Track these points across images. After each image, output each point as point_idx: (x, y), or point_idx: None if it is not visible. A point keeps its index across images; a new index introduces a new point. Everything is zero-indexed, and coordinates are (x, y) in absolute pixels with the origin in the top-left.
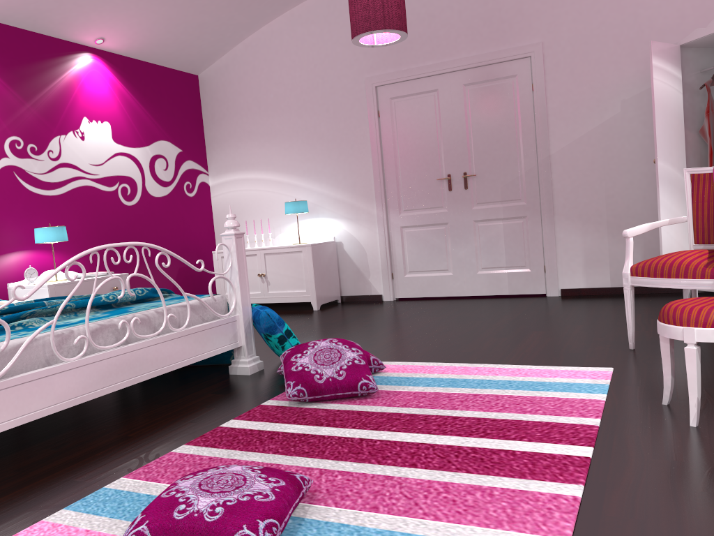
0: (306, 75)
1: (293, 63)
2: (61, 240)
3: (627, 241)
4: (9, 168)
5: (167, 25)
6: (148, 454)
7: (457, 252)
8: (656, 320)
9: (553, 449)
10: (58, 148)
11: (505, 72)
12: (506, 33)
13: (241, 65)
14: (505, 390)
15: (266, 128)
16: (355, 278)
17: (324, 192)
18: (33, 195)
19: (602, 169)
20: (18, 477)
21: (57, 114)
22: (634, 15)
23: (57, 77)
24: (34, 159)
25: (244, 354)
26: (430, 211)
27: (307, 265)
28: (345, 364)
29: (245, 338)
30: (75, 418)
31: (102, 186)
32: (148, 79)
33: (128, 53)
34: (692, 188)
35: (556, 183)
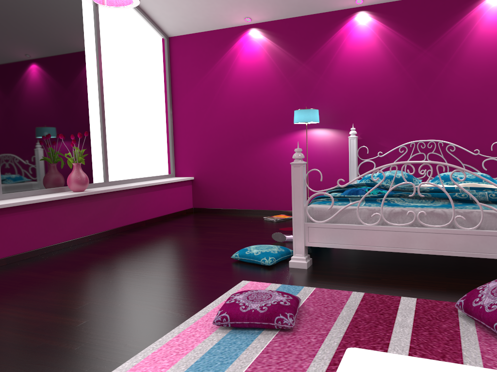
0: None
1: None
2: None
3: None
4: None
5: None
6: (352, 288)
7: None
8: None
9: None
10: None
11: None
12: None
13: None
14: None
15: None
16: None
17: None
18: None
19: None
20: (320, 270)
21: None
22: None
23: None
24: None
25: None
26: None
27: None
28: None
29: None
30: (407, 262)
31: None
32: None
33: None
34: None
35: None
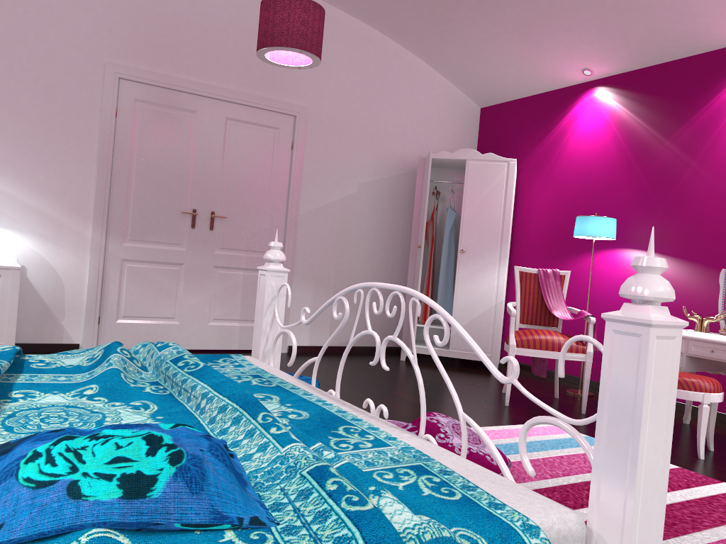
0: (7, 18)
1: None
2: None
3: (513, 319)
4: None
5: None
6: None
7: (190, 299)
8: (442, 379)
9: (722, 488)
10: None
11: (270, 122)
12: (277, 84)
13: None
14: (562, 450)
15: None
16: (39, 318)
17: (7, 191)
18: None
19: (337, 238)
20: None
21: None
22: (376, 115)
23: None
24: None
25: None
26: (164, 246)
27: (7, 297)
28: None
29: None
30: None
31: None
32: None
33: None
34: (521, 282)
35: (298, 243)
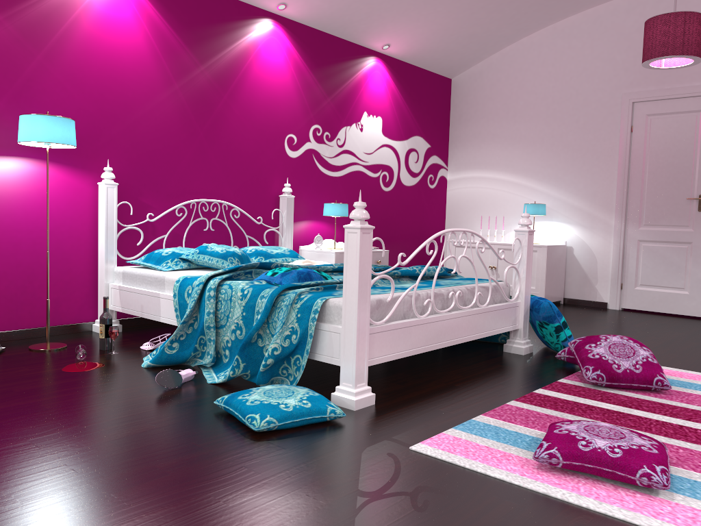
0: (560, 86)
1: (548, 74)
2: (344, 215)
3: None
4: (310, 151)
5: (443, 35)
6: (485, 402)
7: (698, 273)
8: None
9: None
10: (344, 137)
11: None
12: None
13: (495, 73)
14: None
15: (511, 133)
16: (581, 282)
17: (561, 198)
18: (322, 174)
19: None
20: (390, 399)
21: (347, 108)
22: None
23: (351, 76)
24: (327, 145)
25: (519, 336)
26: (673, 228)
27: (539, 264)
28: (640, 360)
29: (523, 322)
30: (395, 364)
31: (369, 172)
32: (414, 81)
33: (403, 57)
34: None
35: None
